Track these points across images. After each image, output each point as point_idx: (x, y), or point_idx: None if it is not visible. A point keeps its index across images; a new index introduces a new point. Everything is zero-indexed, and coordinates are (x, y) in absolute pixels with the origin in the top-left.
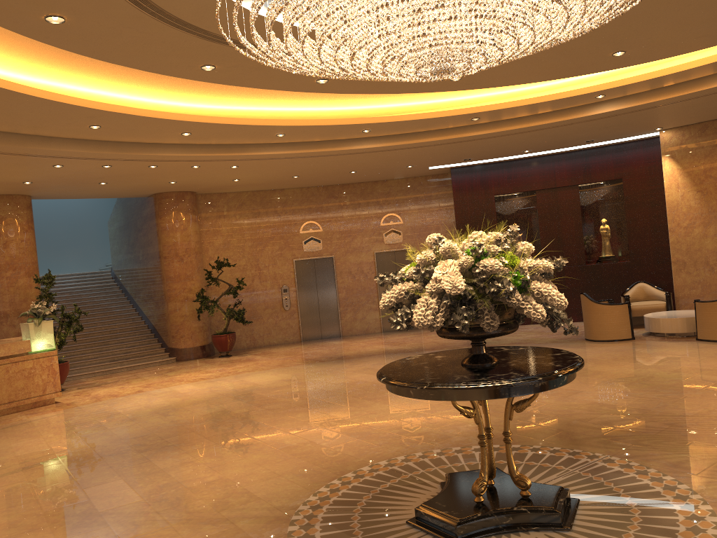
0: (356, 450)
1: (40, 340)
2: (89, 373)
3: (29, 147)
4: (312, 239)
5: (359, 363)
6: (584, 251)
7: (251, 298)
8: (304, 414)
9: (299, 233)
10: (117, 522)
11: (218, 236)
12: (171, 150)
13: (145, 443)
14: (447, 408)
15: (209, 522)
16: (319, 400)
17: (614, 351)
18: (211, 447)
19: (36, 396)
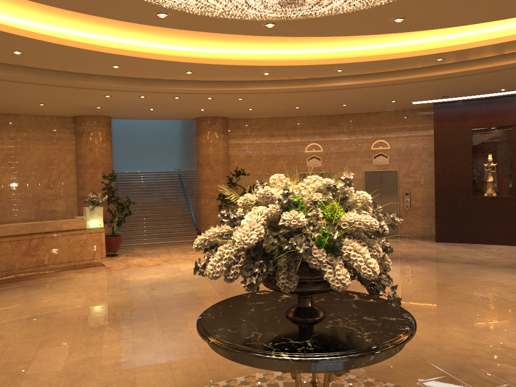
0: None
1: (93, 220)
2: (141, 244)
3: (74, 82)
4: (314, 158)
5: None
6: None
7: None
8: None
9: (304, 152)
10: None
11: (242, 151)
12: (183, 85)
13: (116, 313)
14: None
15: None
16: None
17: None
18: (152, 327)
19: (87, 260)
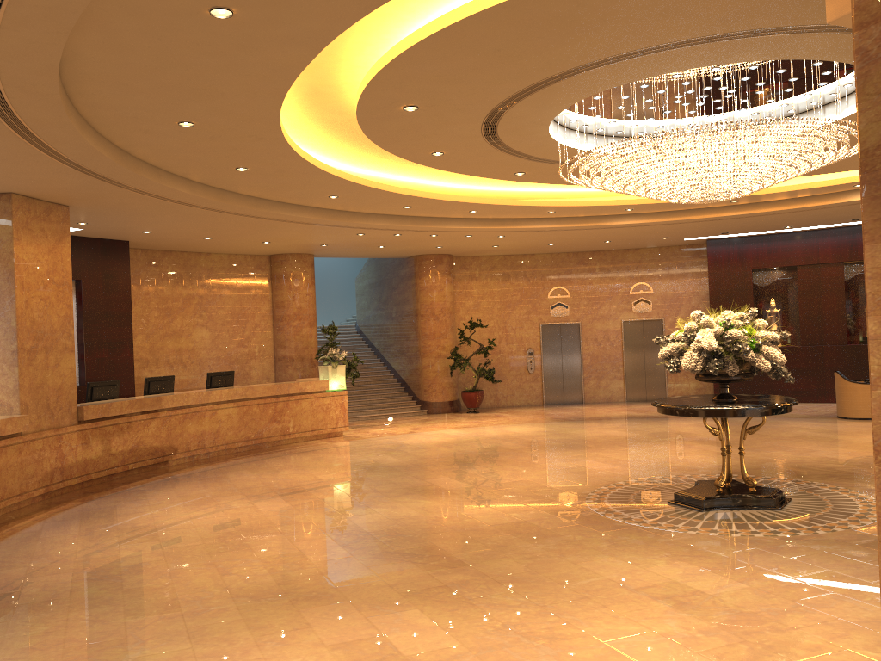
0: (622, 472)
1: (335, 380)
2: (354, 417)
3: (353, 222)
4: (559, 305)
5: (608, 423)
6: (846, 330)
7: (497, 359)
8: (571, 452)
9: (547, 298)
10: (463, 493)
11: (469, 297)
12: (456, 223)
13: (448, 461)
14: (695, 454)
15: (529, 496)
16: (580, 445)
17: (861, 426)
18: (504, 465)
19: (330, 428)
